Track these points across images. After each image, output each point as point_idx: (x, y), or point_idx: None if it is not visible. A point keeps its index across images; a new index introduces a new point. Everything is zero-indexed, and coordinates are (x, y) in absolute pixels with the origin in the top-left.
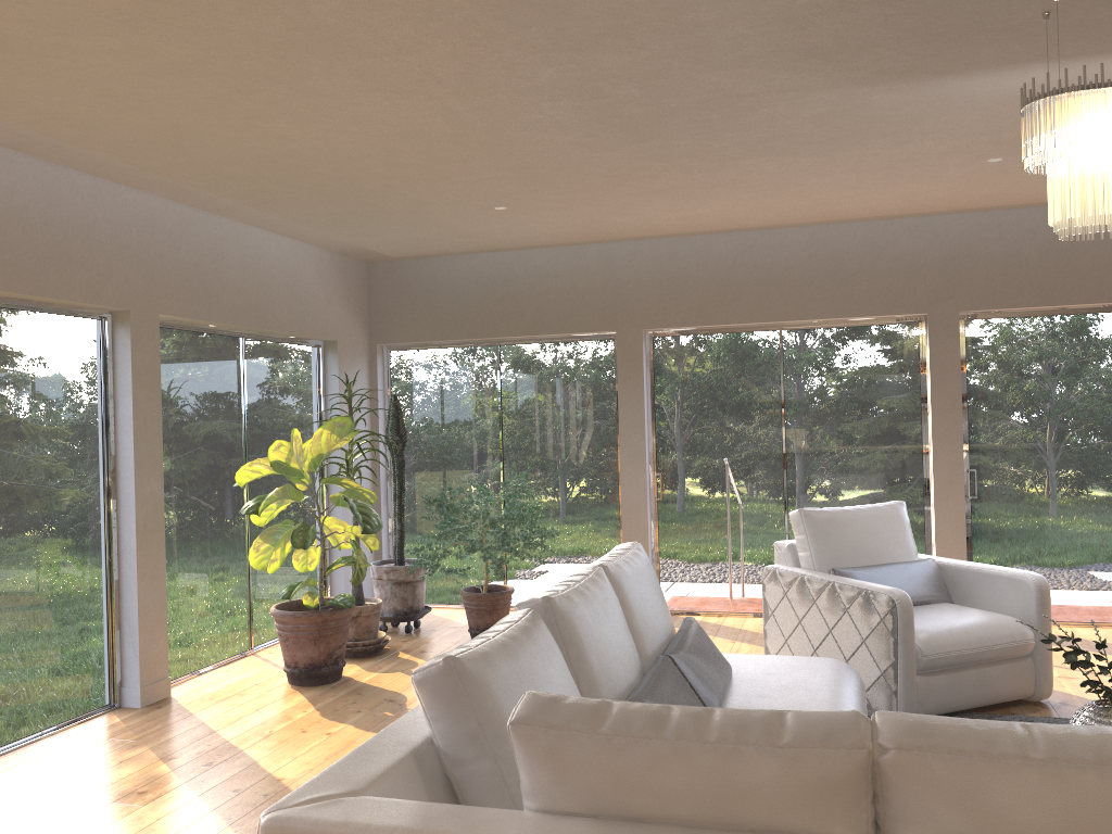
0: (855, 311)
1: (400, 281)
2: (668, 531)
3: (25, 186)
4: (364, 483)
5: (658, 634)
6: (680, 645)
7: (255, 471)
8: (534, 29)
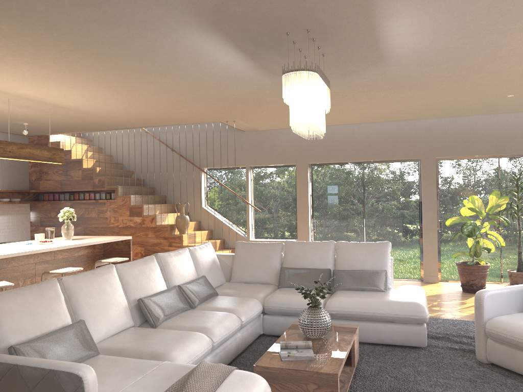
0: None
1: None
2: None
3: (380, 130)
4: None
5: (352, 267)
6: (345, 270)
7: (468, 211)
8: None
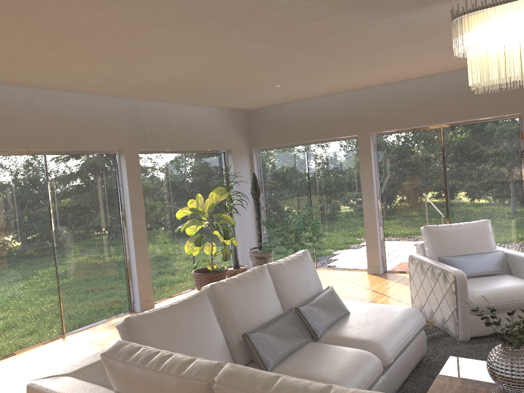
0: (479, 115)
1: (260, 119)
2: (388, 232)
3: (72, 105)
4: (250, 212)
5: (302, 296)
6: (308, 302)
7: (184, 212)
8: (210, 21)
